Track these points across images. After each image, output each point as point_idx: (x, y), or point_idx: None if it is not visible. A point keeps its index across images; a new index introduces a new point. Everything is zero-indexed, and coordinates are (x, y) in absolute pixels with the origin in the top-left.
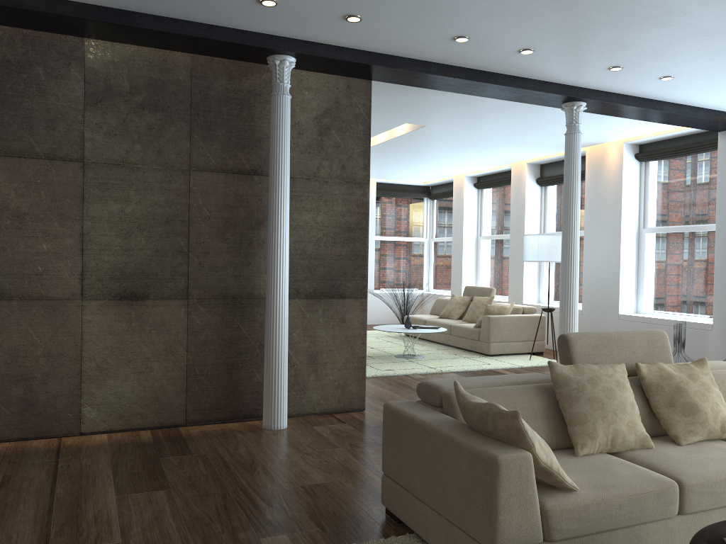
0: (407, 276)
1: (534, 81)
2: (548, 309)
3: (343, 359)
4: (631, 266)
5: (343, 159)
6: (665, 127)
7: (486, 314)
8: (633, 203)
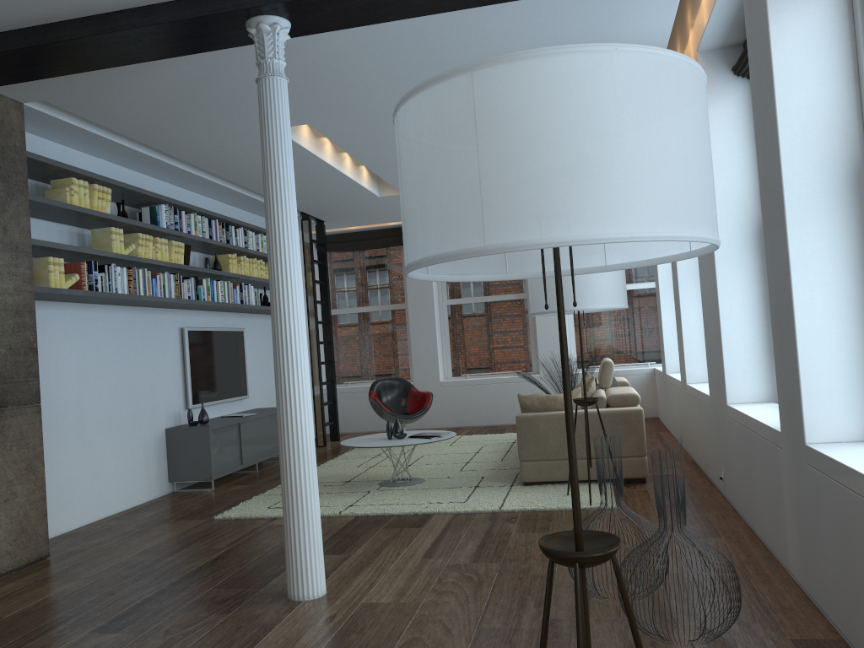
0: (635, 344)
1: (129, 11)
2: (577, 400)
3: None
4: (751, 302)
5: None
6: None
7: (524, 412)
8: (741, 169)
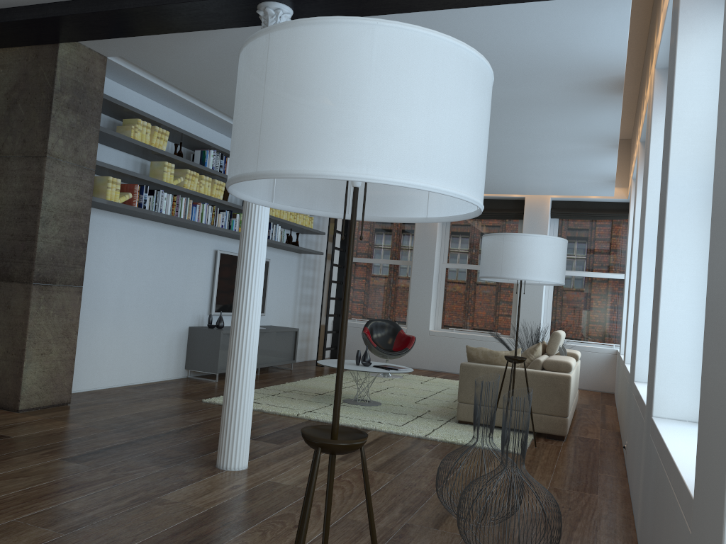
0: (604, 326)
1: None
2: (507, 357)
3: (4, 349)
4: None
5: (25, 132)
6: (607, 13)
7: (470, 361)
8: None
